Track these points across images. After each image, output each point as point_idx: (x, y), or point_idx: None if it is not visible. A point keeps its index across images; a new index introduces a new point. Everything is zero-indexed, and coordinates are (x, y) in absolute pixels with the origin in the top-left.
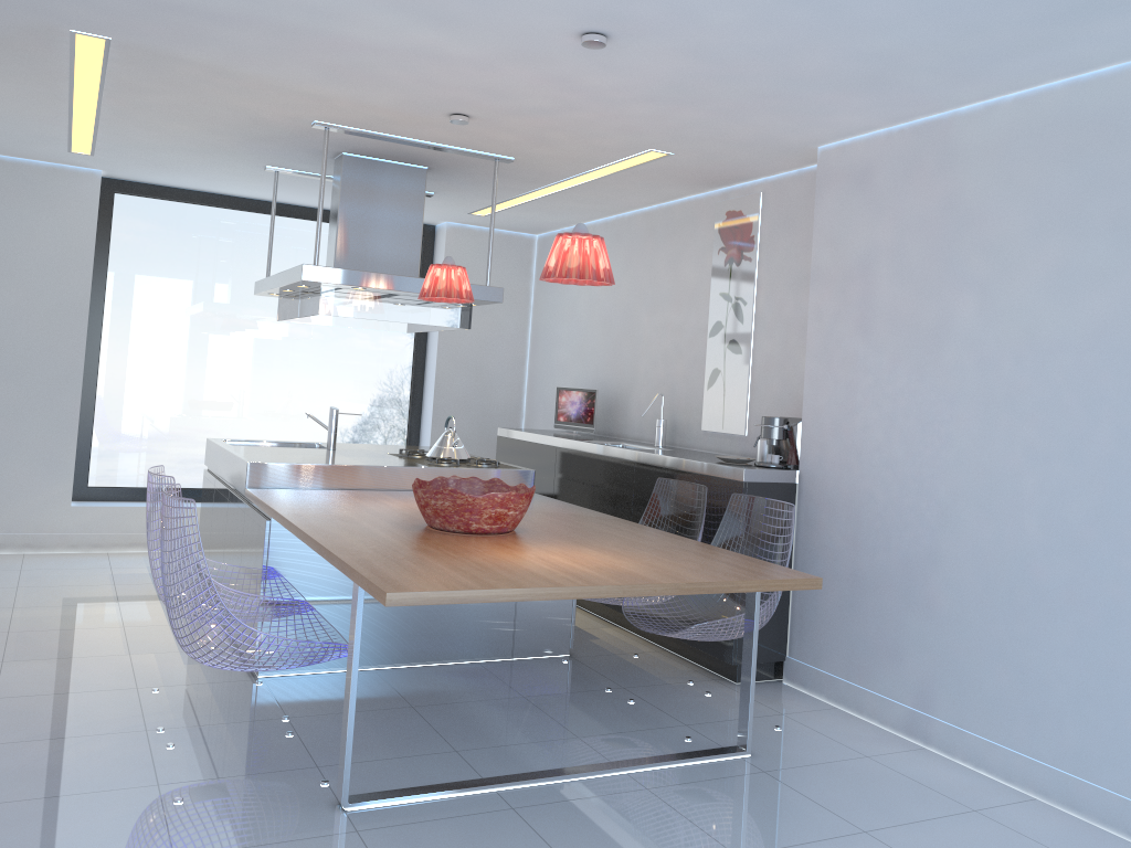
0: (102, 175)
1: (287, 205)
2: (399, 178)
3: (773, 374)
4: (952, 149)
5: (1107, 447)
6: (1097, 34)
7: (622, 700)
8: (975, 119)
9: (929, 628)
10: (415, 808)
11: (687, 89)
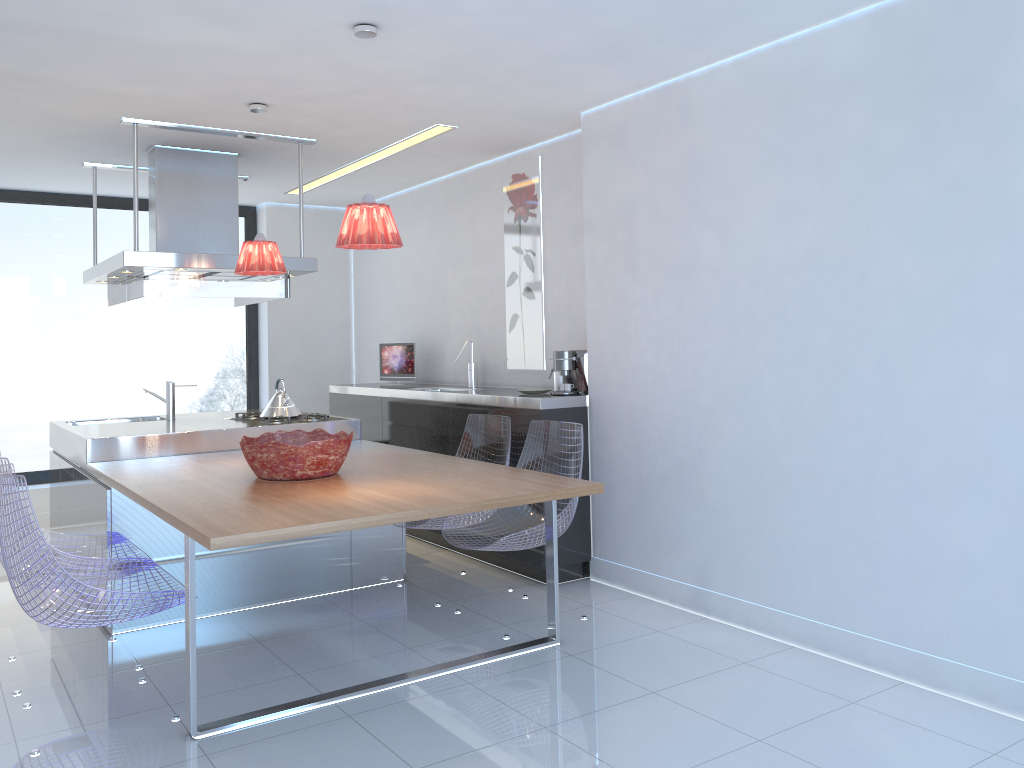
0: None
1: (111, 198)
2: (211, 165)
3: (563, 314)
4: (688, 108)
5: (825, 348)
6: (786, 5)
7: (450, 612)
8: (704, 81)
9: (702, 517)
10: (260, 728)
11: (457, 69)
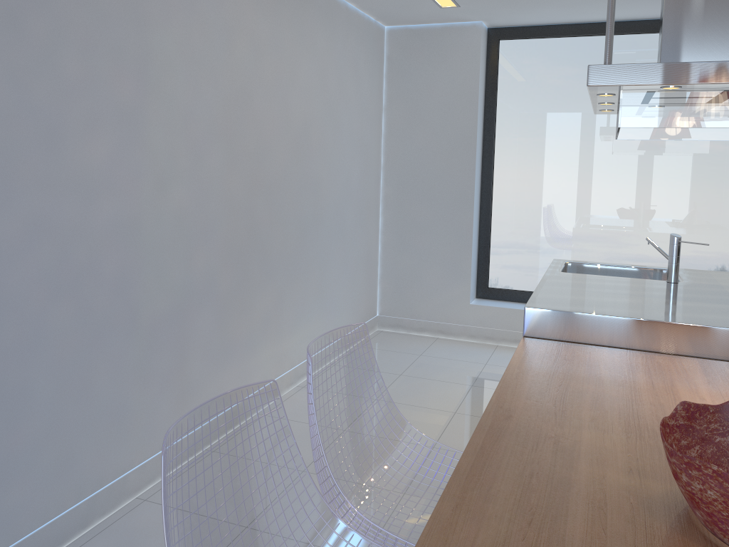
0: (486, 26)
1: (658, 21)
2: None
3: None
4: None
5: None
6: None
7: None
8: None
9: None
10: None
11: None
